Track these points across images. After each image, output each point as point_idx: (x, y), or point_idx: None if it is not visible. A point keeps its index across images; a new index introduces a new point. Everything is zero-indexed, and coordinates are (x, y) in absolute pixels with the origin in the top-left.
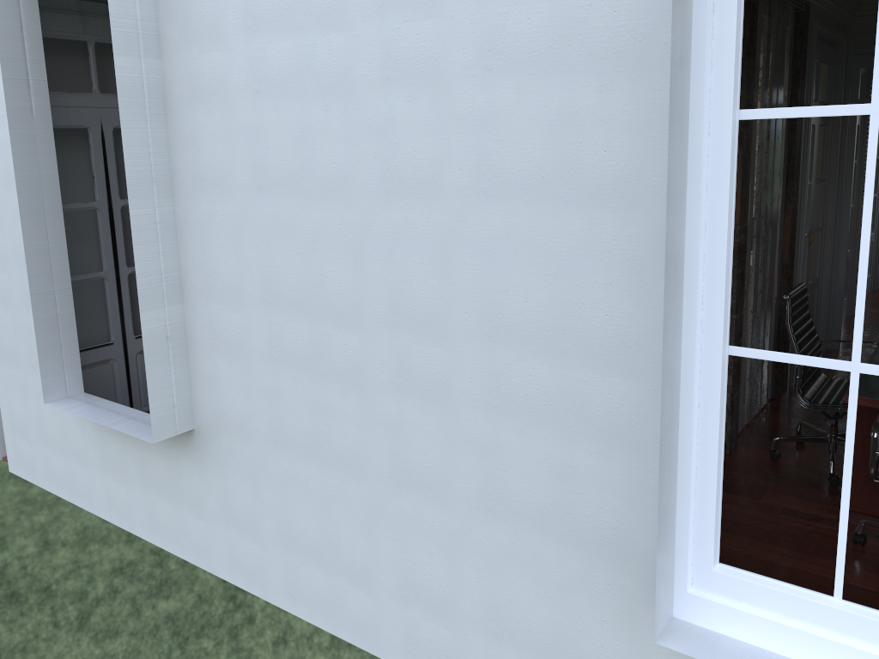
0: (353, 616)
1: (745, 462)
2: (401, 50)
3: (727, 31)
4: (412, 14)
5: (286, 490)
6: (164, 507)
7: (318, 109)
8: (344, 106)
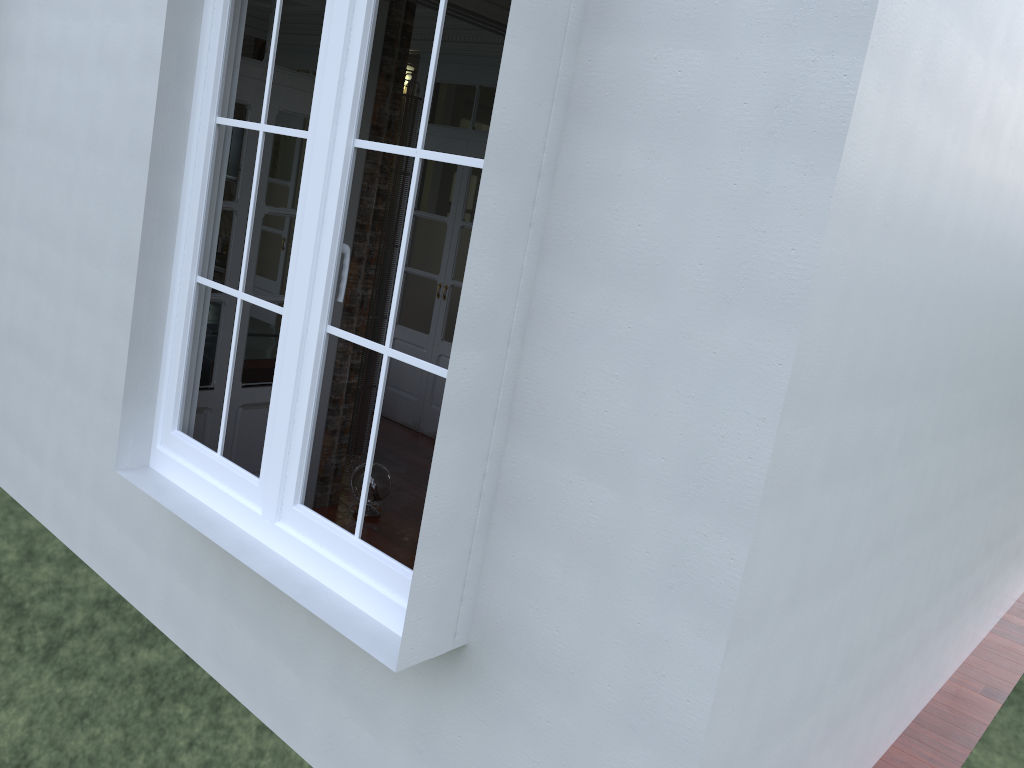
0: (30, 486)
1: None
2: (108, 42)
3: (213, 63)
4: (117, 17)
5: (10, 379)
6: None
7: (66, 76)
8: (78, 77)
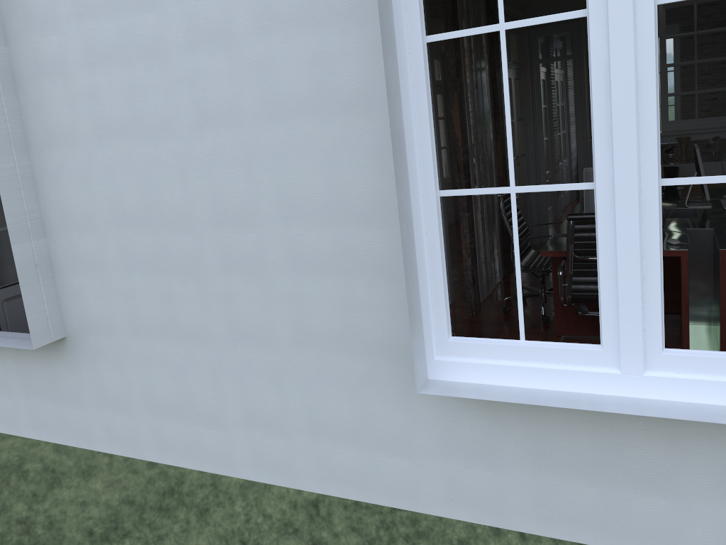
0: (210, 451)
1: (487, 318)
2: (199, 20)
3: None
4: None
5: (147, 367)
6: (46, 407)
7: (142, 70)
8: (161, 66)
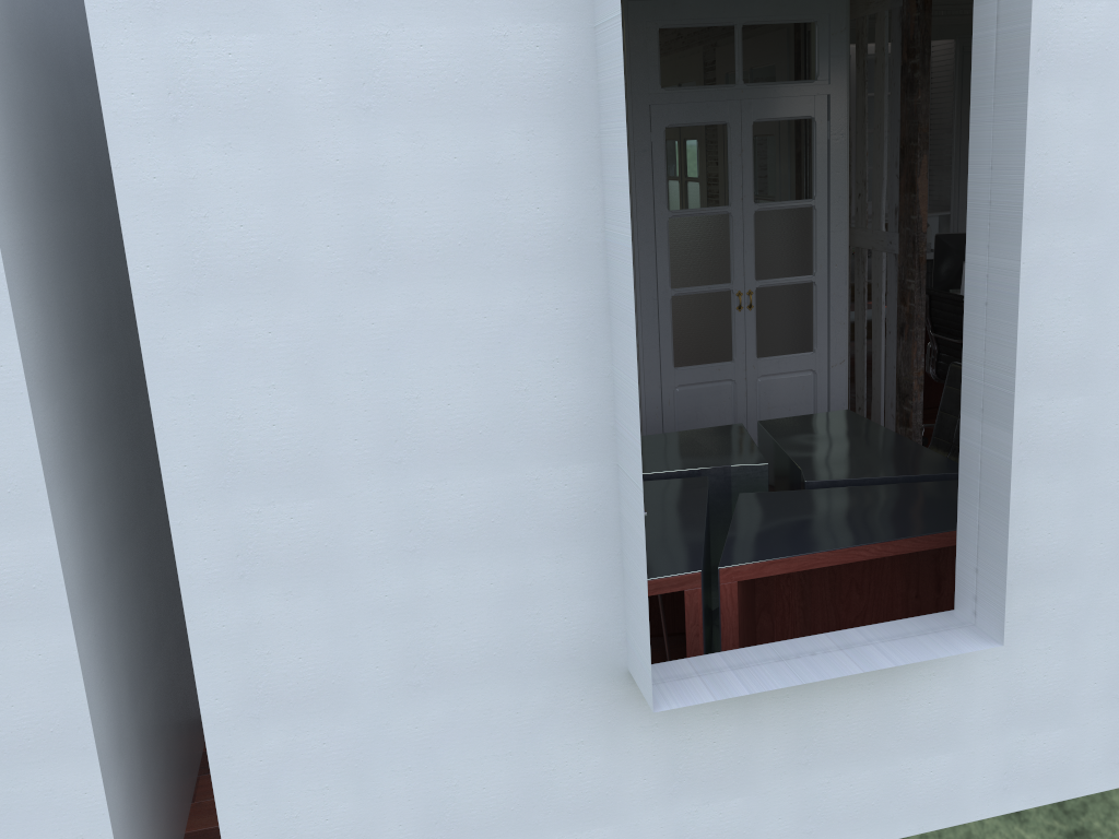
0: None
1: None
2: None
3: None
4: None
5: None
6: (852, 778)
7: None
8: None
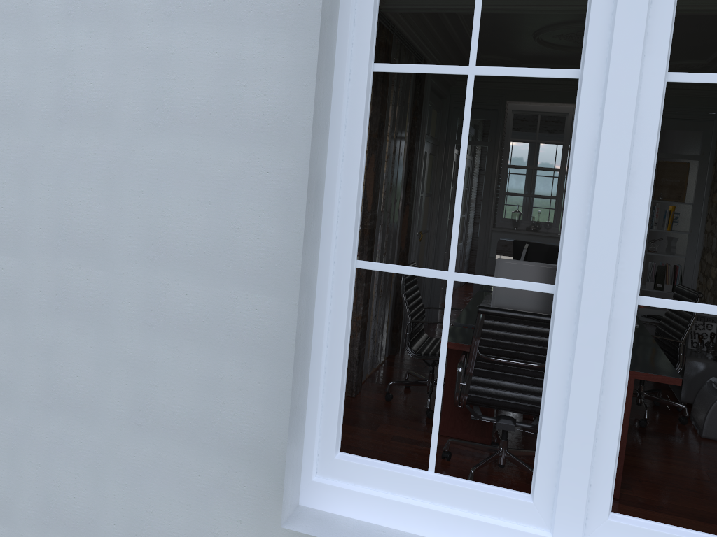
0: None
1: (367, 402)
2: None
3: None
4: None
5: None
6: None
7: None
8: (23, 36)
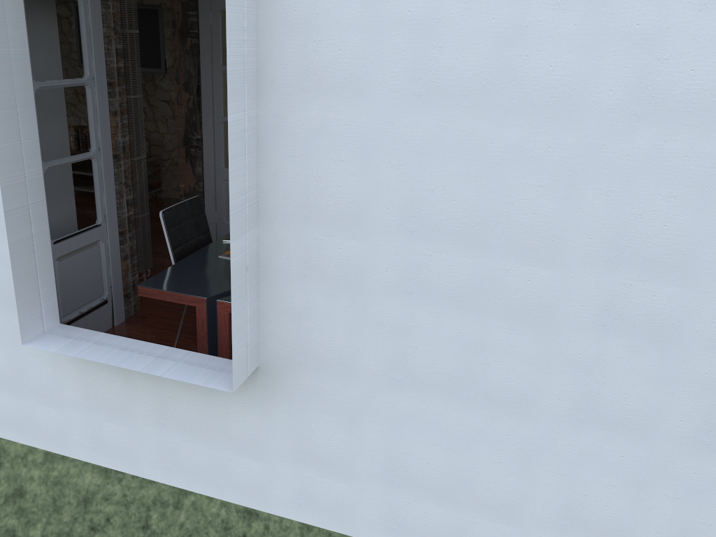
0: None
1: None
2: None
3: None
4: None
5: (402, 429)
6: (193, 448)
7: (542, 7)
8: (587, 7)
